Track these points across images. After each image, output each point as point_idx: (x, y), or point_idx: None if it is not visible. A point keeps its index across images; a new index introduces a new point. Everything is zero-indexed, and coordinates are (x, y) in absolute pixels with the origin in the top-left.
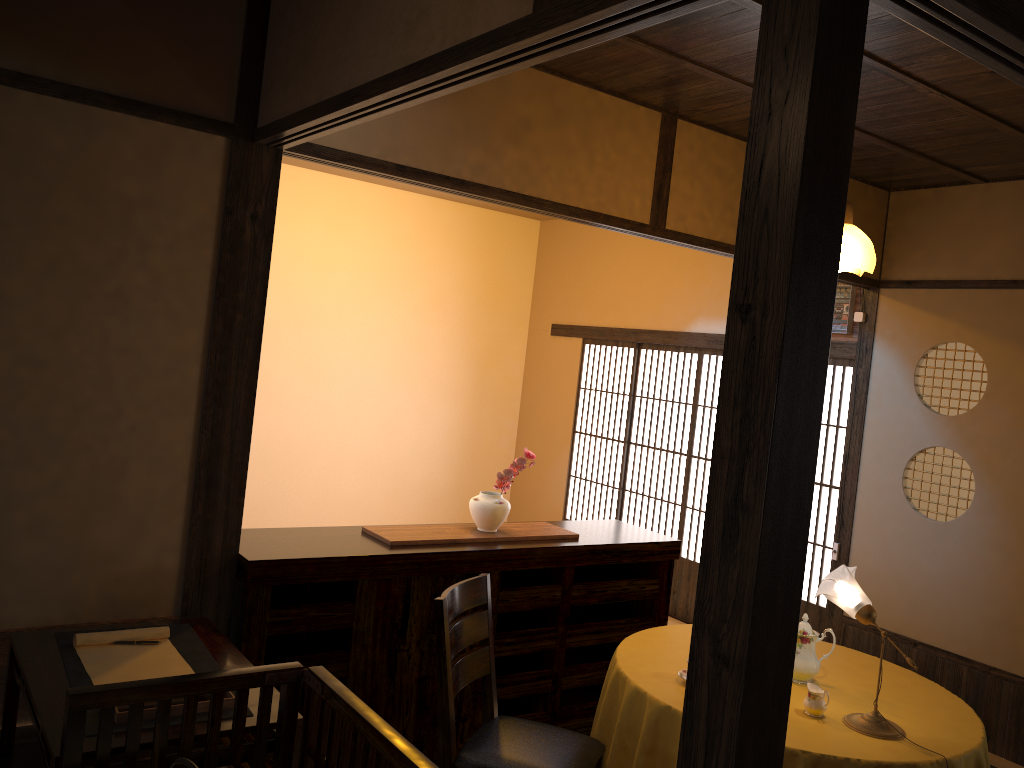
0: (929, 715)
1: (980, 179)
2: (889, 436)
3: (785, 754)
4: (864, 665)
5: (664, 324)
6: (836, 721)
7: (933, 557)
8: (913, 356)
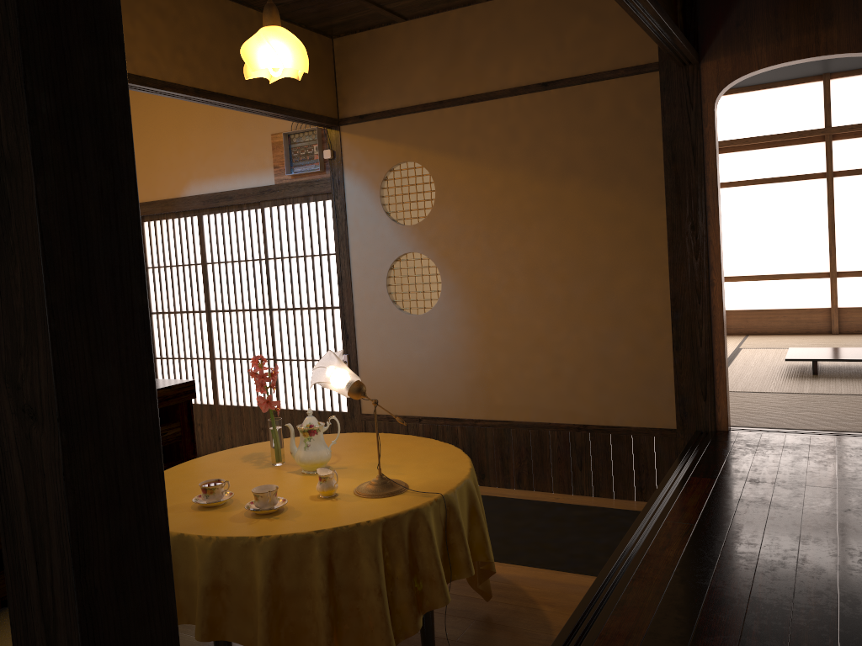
0: (427, 465)
1: (401, 17)
2: (370, 253)
3: (301, 540)
4: (373, 442)
5: (160, 194)
6: (348, 495)
7: (421, 345)
8: (377, 180)
